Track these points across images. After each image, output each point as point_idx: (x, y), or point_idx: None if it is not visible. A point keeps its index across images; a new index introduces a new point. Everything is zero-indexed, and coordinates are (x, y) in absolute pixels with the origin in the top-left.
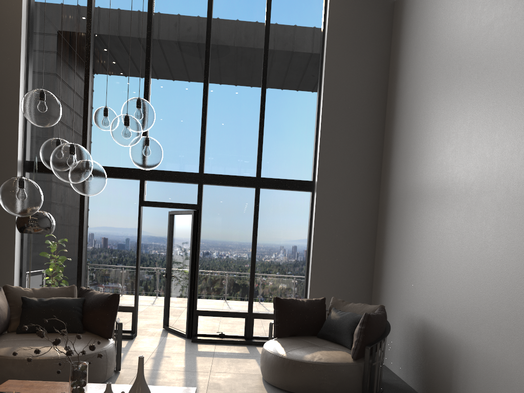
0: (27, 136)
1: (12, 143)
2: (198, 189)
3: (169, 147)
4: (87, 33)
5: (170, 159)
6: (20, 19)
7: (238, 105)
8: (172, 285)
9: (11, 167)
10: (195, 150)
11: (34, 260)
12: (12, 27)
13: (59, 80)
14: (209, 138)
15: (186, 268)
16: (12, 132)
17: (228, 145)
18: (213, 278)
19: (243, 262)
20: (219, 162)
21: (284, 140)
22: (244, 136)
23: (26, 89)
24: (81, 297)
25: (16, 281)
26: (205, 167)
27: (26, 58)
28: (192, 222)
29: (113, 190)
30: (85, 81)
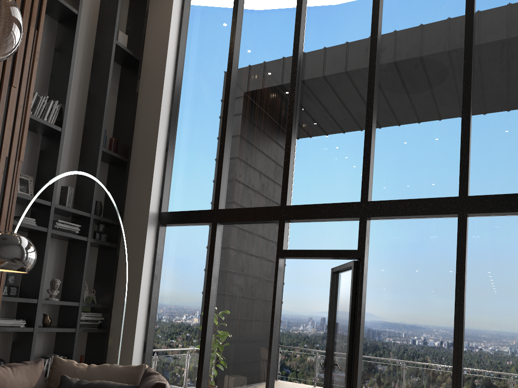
0: (165, 184)
1: (146, 192)
2: (360, 226)
3: (321, 172)
4: (229, 55)
5: (321, 189)
6: (165, 60)
7: (425, 92)
8: (332, 378)
9: (142, 219)
10: (357, 171)
11: (161, 331)
12: (158, 71)
13: (201, 117)
14: (378, 149)
15: (345, 352)
16: (147, 181)
17: (409, 155)
18: (385, 372)
19: (440, 347)
20: (394, 183)
21: (514, 129)
22: (436, 136)
23: (168, 134)
24: (139, 383)
25: (137, 356)
26: (373, 193)
27: (171, 101)
28: (351, 279)
29: (249, 239)
30: (224, 110)
